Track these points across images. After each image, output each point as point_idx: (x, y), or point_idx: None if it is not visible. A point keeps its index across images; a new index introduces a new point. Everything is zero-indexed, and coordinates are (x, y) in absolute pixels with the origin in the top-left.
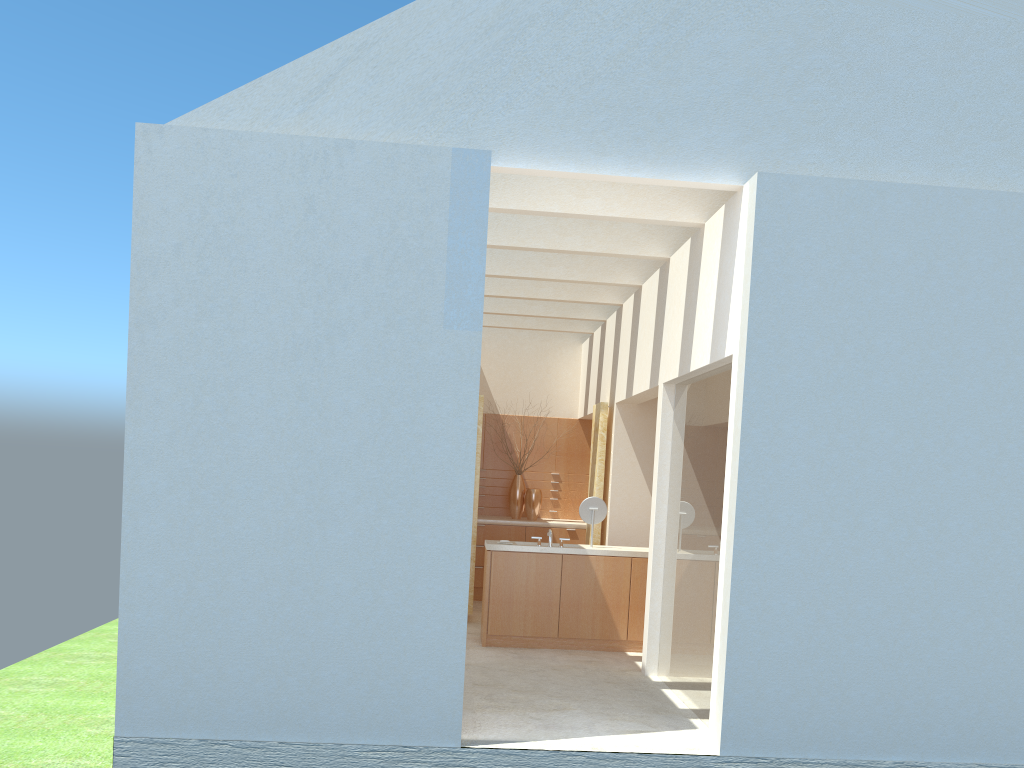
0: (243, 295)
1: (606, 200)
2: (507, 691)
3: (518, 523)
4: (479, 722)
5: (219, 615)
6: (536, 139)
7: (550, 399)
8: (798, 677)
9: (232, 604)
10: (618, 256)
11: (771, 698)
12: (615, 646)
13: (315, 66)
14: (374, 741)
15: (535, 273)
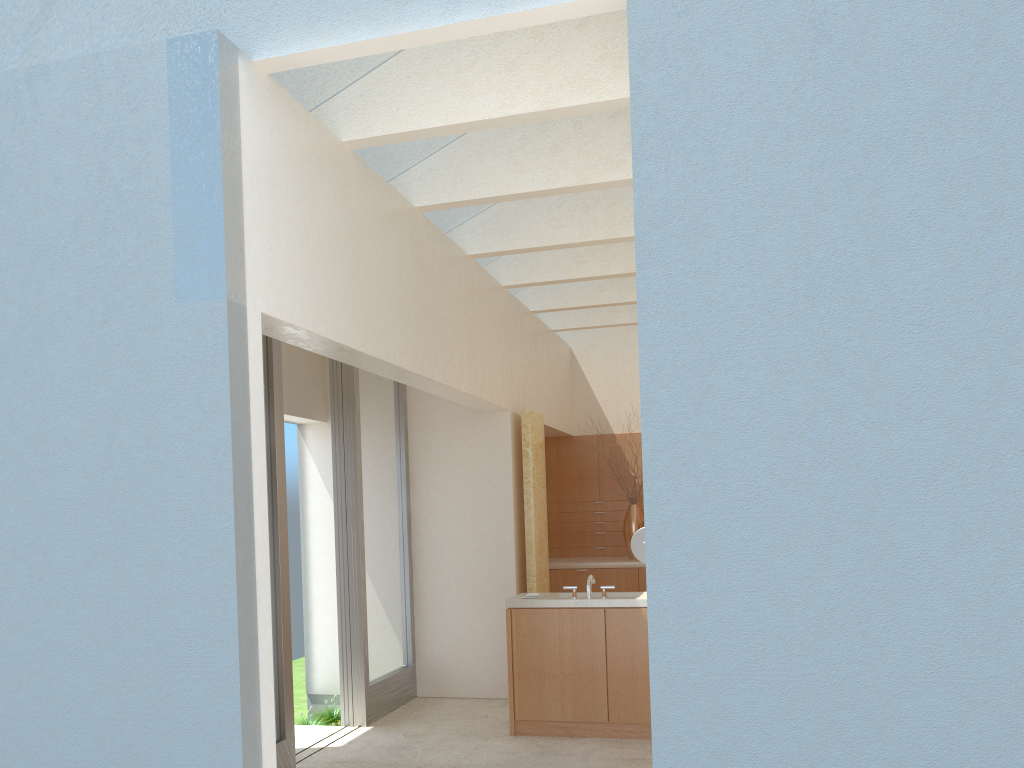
0: None
1: (504, 93)
2: None
3: (628, 564)
4: None
5: None
6: (311, 5)
7: None
8: None
9: None
10: (602, 187)
11: None
12: None
13: None
14: None
15: (541, 241)
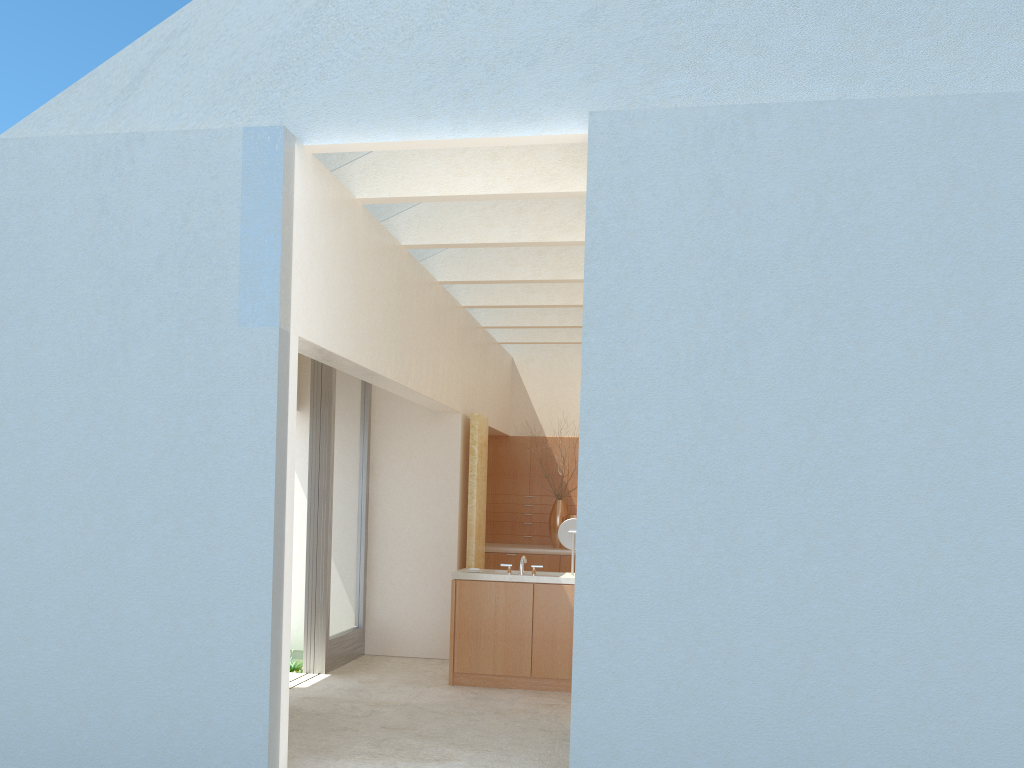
0: (42, 306)
1: (487, 176)
2: (409, 736)
3: (552, 552)
4: None
5: (23, 644)
6: (352, 109)
7: None
8: (665, 732)
9: (35, 633)
10: (555, 244)
11: (631, 758)
12: None
13: (127, 63)
14: None
15: (500, 275)
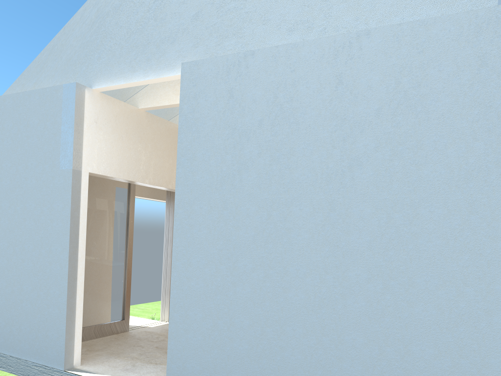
0: (3, 163)
1: None
2: (161, 352)
3: None
4: (104, 362)
5: None
6: (109, 71)
7: None
8: (203, 360)
9: None
10: None
11: (189, 370)
12: None
13: (38, 61)
14: (36, 361)
15: None
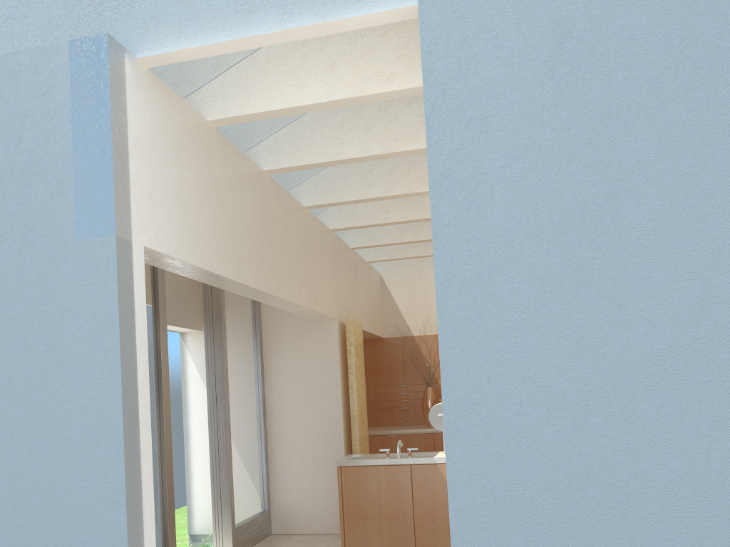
0: None
1: (328, 84)
2: None
3: (426, 431)
4: None
5: None
6: (180, 16)
7: None
8: None
9: None
10: (402, 154)
11: None
12: None
13: None
14: None
15: (357, 195)
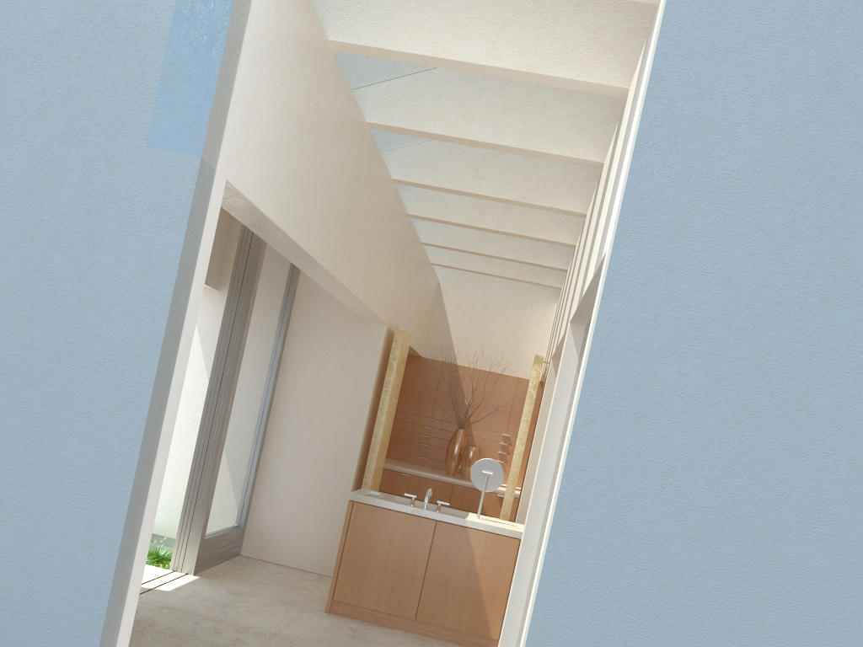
0: None
1: (493, 44)
2: None
3: (446, 479)
4: None
5: None
6: None
7: (513, 356)
8: None
9: None
10: (538, 156)
11: None
12: (483, 644)
13: None
14: None
15: (460, 185)
